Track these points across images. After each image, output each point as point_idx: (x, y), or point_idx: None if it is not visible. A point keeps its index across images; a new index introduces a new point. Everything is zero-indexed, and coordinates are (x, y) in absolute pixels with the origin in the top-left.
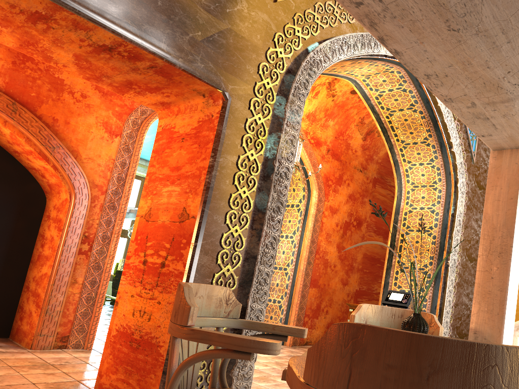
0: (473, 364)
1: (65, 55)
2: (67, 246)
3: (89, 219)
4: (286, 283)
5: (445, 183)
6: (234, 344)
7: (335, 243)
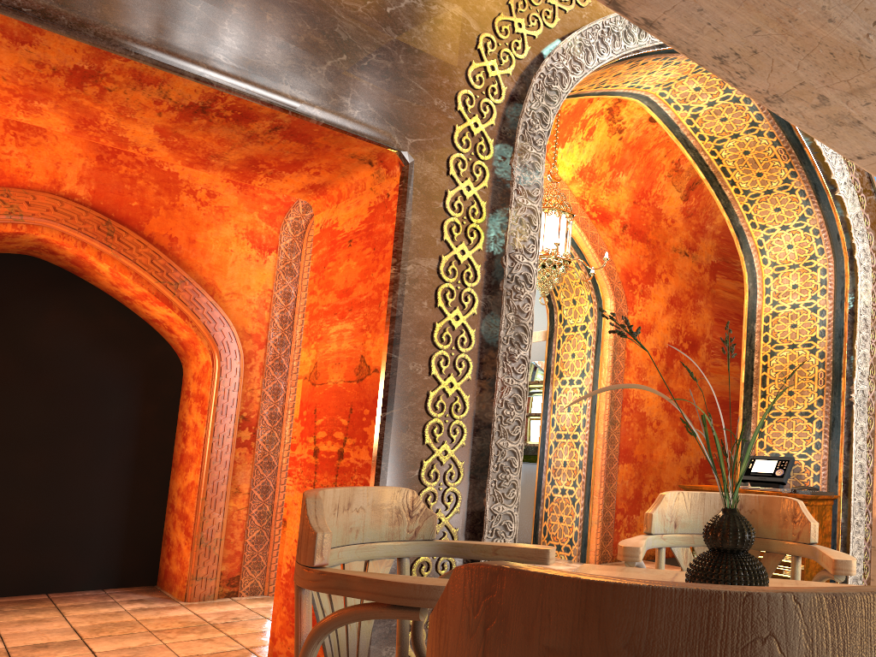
0: (718, 638)
1: (143, 132)
2: (217, 437)
3: (246, 390)
4: (578, 460)
5: (832, 256)
6: (389, 593)
7: (654, 384)
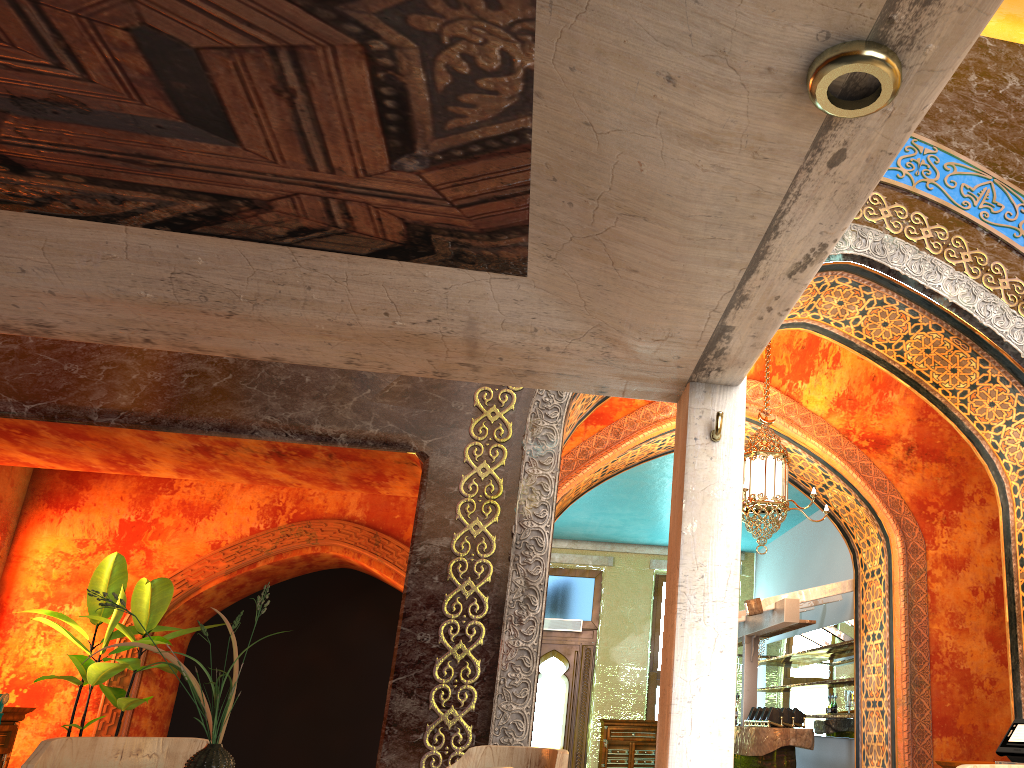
0: None
1: (278, 474)
2: None
3: None
4: (884, 732)
5: None
6: None
7: (979, 631)
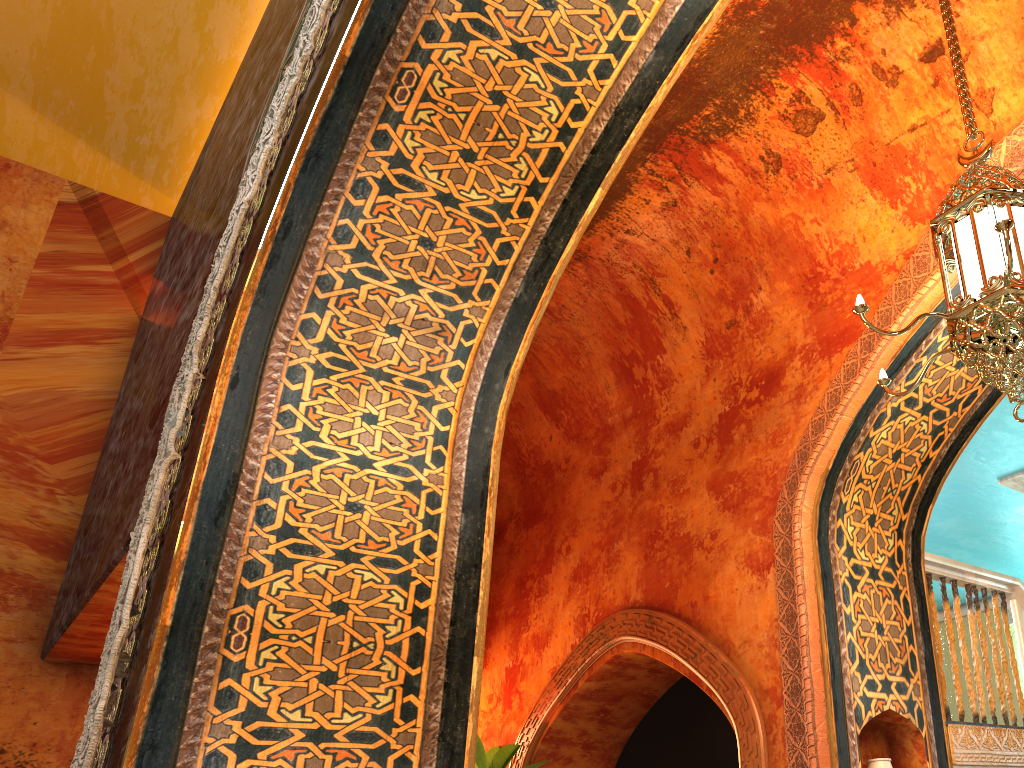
0: None
1: None
2: None
3: None
4: None
5: None
6: None
7: None
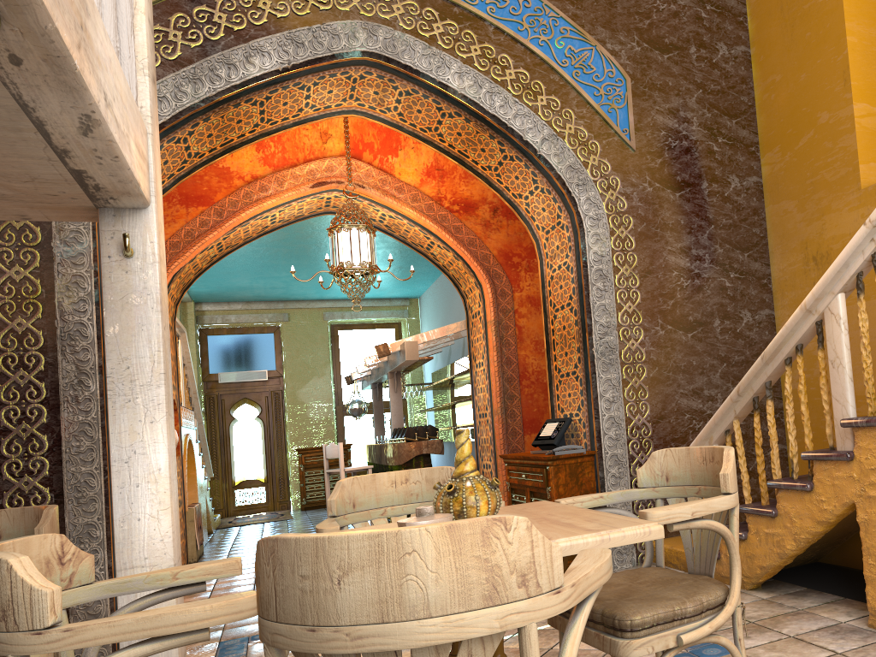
0: None
1: None
2: None
3: None
4: (489, 436)
5: (567, 212)
6: None
7: None
